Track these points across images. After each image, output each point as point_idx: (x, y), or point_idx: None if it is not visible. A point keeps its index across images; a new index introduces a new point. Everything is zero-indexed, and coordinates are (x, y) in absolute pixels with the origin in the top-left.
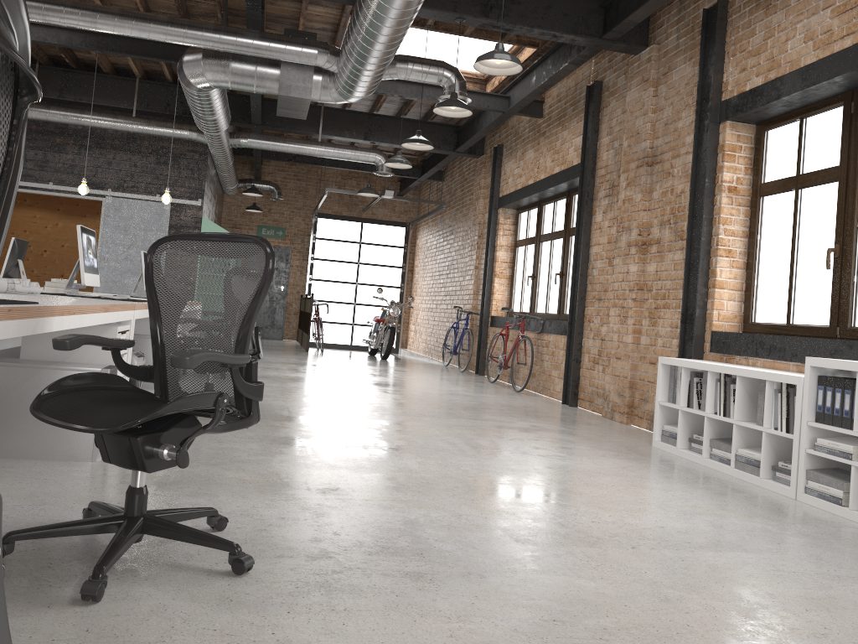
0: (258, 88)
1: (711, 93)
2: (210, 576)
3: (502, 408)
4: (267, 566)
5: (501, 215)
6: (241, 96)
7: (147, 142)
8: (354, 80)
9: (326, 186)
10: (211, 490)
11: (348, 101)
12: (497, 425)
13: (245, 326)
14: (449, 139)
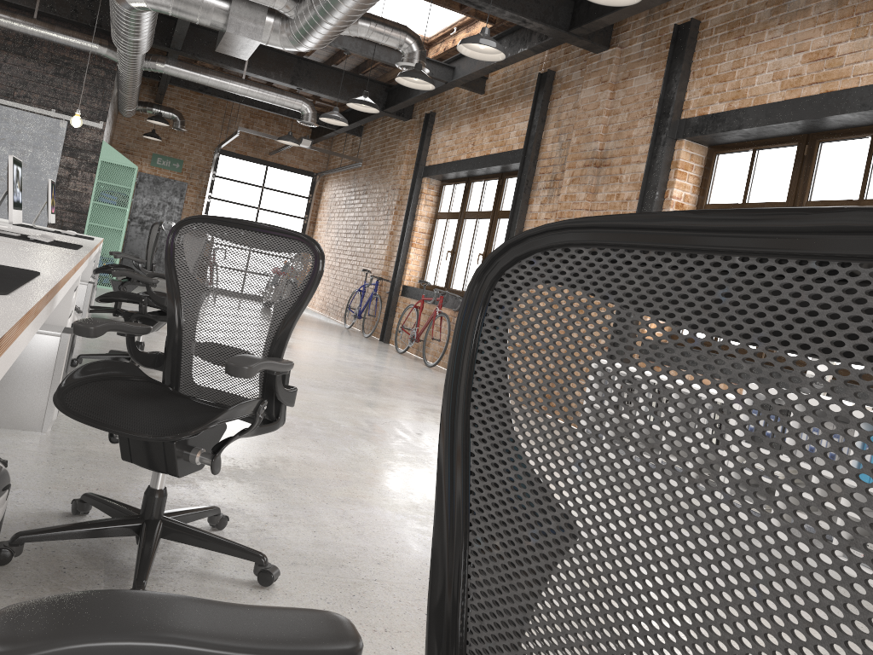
0: (202, 19)
1: (673, 109)
2: (237, 587)
3: (423, 387)
4: (288, 576)
5: (425, 184)
6: (161, 15)
7: (46, 49)
8: (314, 31)
9: (232, 122)
10: (186, 476)
11: (299, 49)
12: (427, 408)
13: (284, 328)
14: (379, 97)
